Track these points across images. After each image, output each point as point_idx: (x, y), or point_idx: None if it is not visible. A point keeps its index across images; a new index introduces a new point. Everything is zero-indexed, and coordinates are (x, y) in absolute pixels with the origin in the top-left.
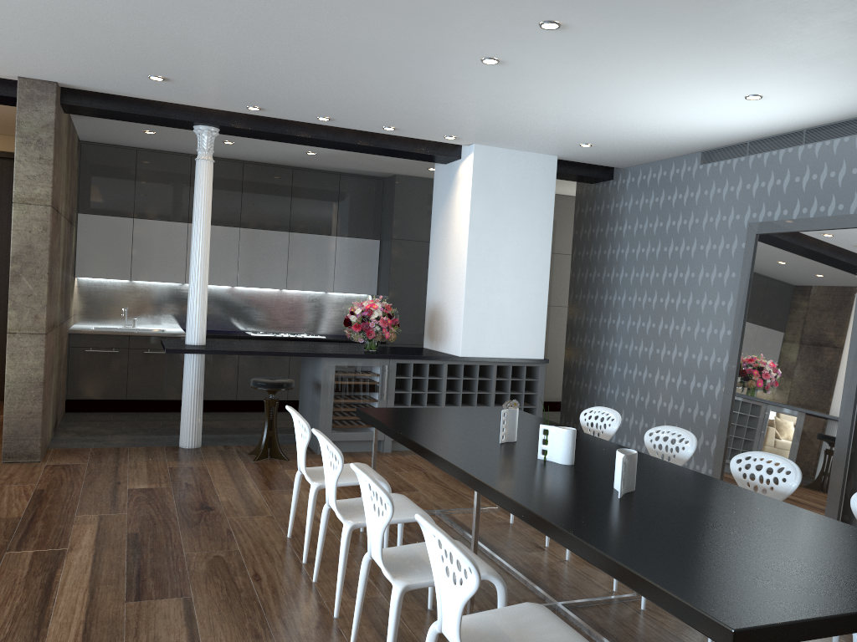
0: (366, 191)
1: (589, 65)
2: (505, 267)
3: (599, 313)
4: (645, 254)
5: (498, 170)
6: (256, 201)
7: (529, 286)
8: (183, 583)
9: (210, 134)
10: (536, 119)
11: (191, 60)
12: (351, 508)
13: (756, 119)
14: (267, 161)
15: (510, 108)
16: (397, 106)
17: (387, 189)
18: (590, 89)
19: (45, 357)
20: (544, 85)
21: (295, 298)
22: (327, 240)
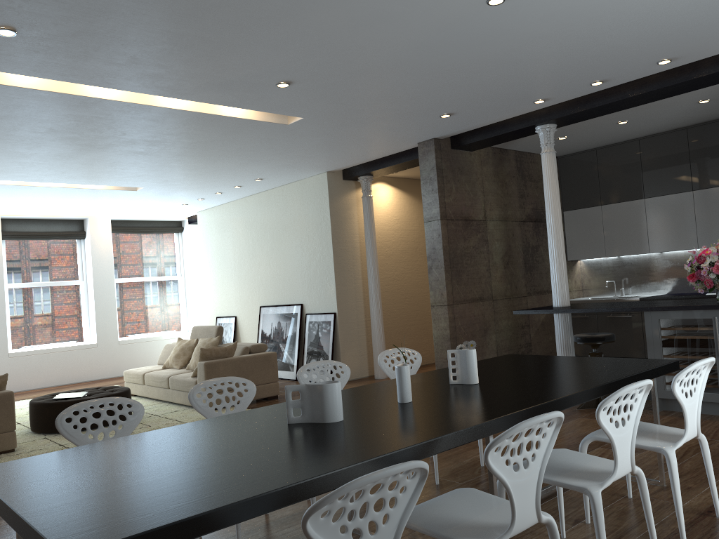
0: None
1: None
2: None
3: None
4: None
5: None
6: (705, 160)
7: None
8: None
9: (545, 130)
10: None
11: (418, 101)
12: None
13: None
14: (705, 119)
15: None
16: (596, 51)
17: None
18: None
19: (450, 321)
20: None
21: None
22: None
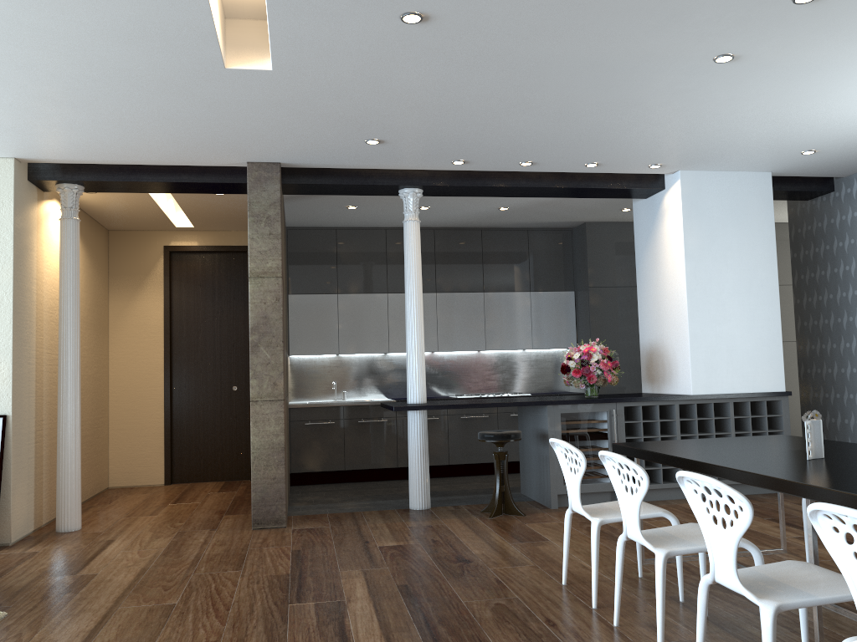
0: (556, 244)
1: (838, 43)
2: (729, 294)
3: (838, 337)
4: None
5: (708, 194)
6: (449, 265)
7: (758, 313)
8: (476, 630)
9: (415, 195)
10: (757, 126)
11: (410, 114)
12: (653, 538)
13: None
14: (456, 225)
15: (731, 117)
16: (607, 135)
17: (576, 238)
18: (832, 75)
19: (284, 422)
20: (778, 80)
21: (494, 358)
22: (521, 296)
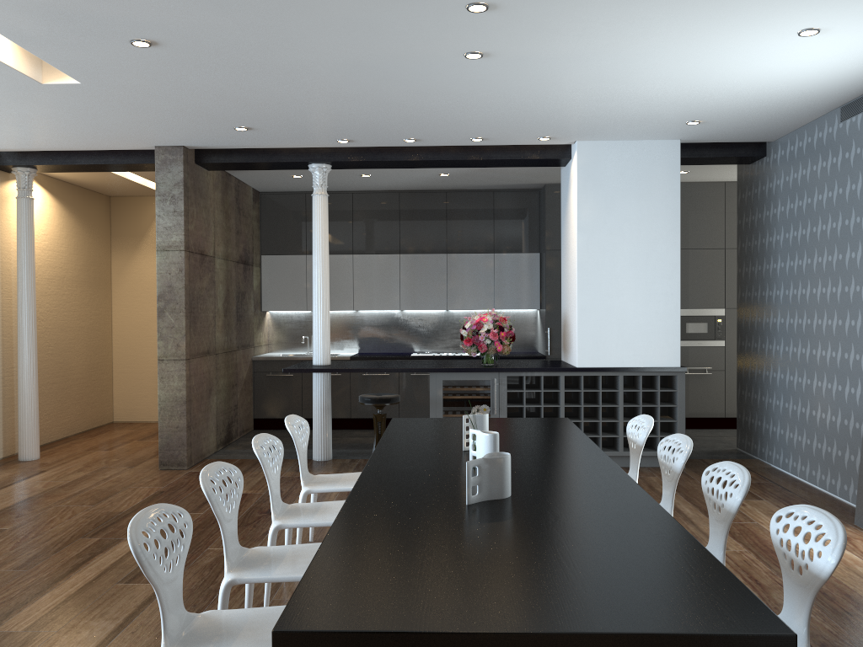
0: (522, 205)
1: (574, 38)
2: (624, 268)
3: (762, 311)
4: (797, 238)
5: (607, 165)
6: (413, 227)
7: (655, 286)
8: None
9: (321, 170)
10: (601, 104)
11: (244, 108)
12: (300, 511)
13: (853, 56)
14: (419, 188)
15: (559, 98)
16: (455, 116)
17: (542, 200)
18: (610, 62)
19: (187, 379)
20: (559, 68)
21: (462, 317)
22: (485, 258)
